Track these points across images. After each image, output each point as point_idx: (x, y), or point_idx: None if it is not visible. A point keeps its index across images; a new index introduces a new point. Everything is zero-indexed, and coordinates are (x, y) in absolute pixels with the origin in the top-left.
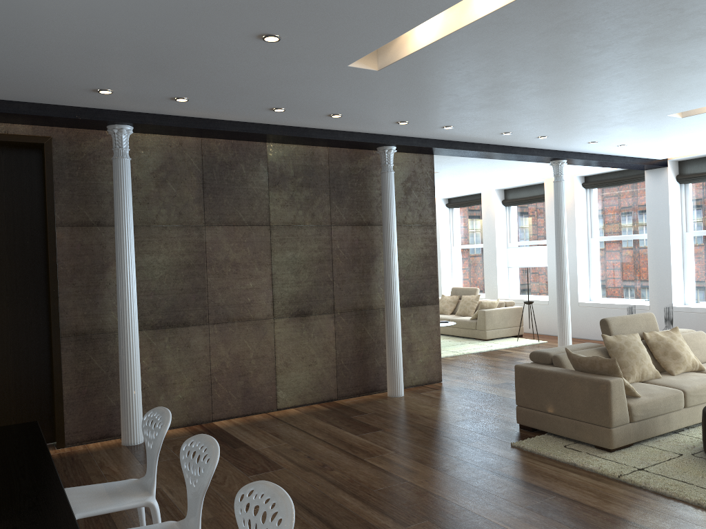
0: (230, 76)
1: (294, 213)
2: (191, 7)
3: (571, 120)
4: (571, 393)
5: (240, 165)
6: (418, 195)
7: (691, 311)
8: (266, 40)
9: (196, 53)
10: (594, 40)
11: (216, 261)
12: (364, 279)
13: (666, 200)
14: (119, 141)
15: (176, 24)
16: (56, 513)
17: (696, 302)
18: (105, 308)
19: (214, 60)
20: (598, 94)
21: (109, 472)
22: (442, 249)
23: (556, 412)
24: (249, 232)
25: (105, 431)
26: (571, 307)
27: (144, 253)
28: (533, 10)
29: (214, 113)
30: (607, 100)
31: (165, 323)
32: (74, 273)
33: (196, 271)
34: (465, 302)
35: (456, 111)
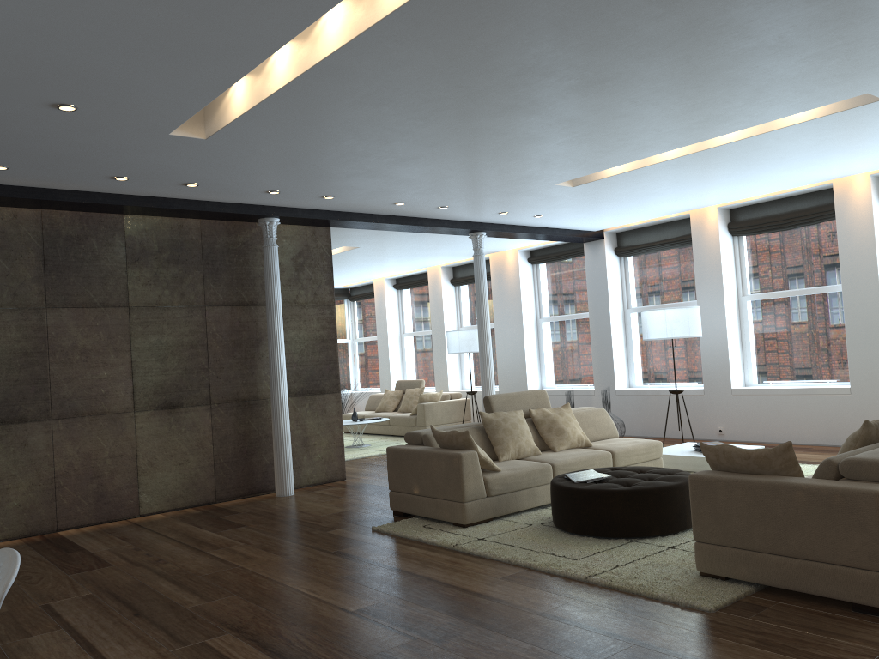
0: (44, 144)
1: (158, 293)
2: None
3: (458, 190)
4: (431, 471)
5: (91, 240)
6: (313, 272)
7: (632, 394)
8: (62, 110)
9: None
10: (409, 112)
11: (60, 347)
12: (247, 366)
13: (604, 275)
14: None
15: None
16: None
17: (640, 384)
18: None
19: (17, 128)
20: (462, 163)
21: None
22: (391, 337)
23: (420, 493)
24: (103, 314)
25: None
26: None
27: None
28: (323, 86)
29: (48, 182)
30: (477, 169)
31: None
32: None
33: (35, 359)
34: (408, 396)
35: (324, 180)
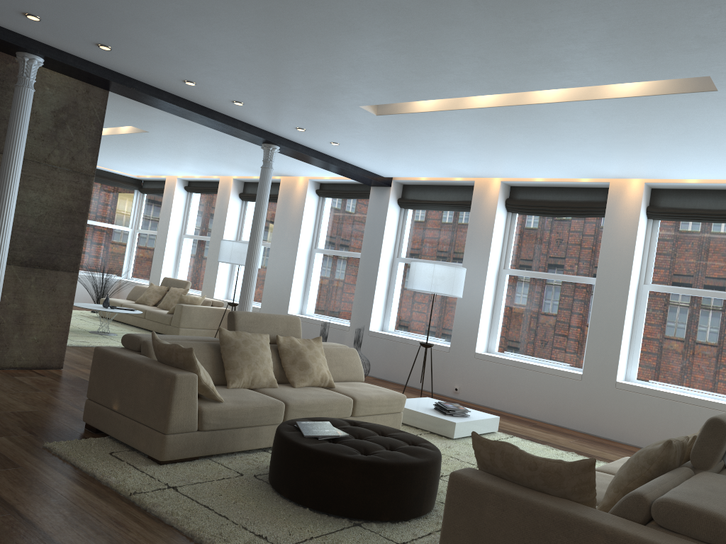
0: None
1: None
2: None
3: (256, 82)
4: (138, 387)
5: None
6: (76, 134)
7: (383, 338)
8: None
9: None
10: None
11: None
12: None
13: (383, 221)
14: None
15: None
16: None
17: (392, 330)
18: None
19: None
20: (263, 42)
21: None
22: (171, 235)
23: (120, 410)
24: None
25: None
26: None
27: None
28: None
29: None
30: (279, 56)
31: None
32: None
33: None
34: (170, 294)
35: (95, 16)
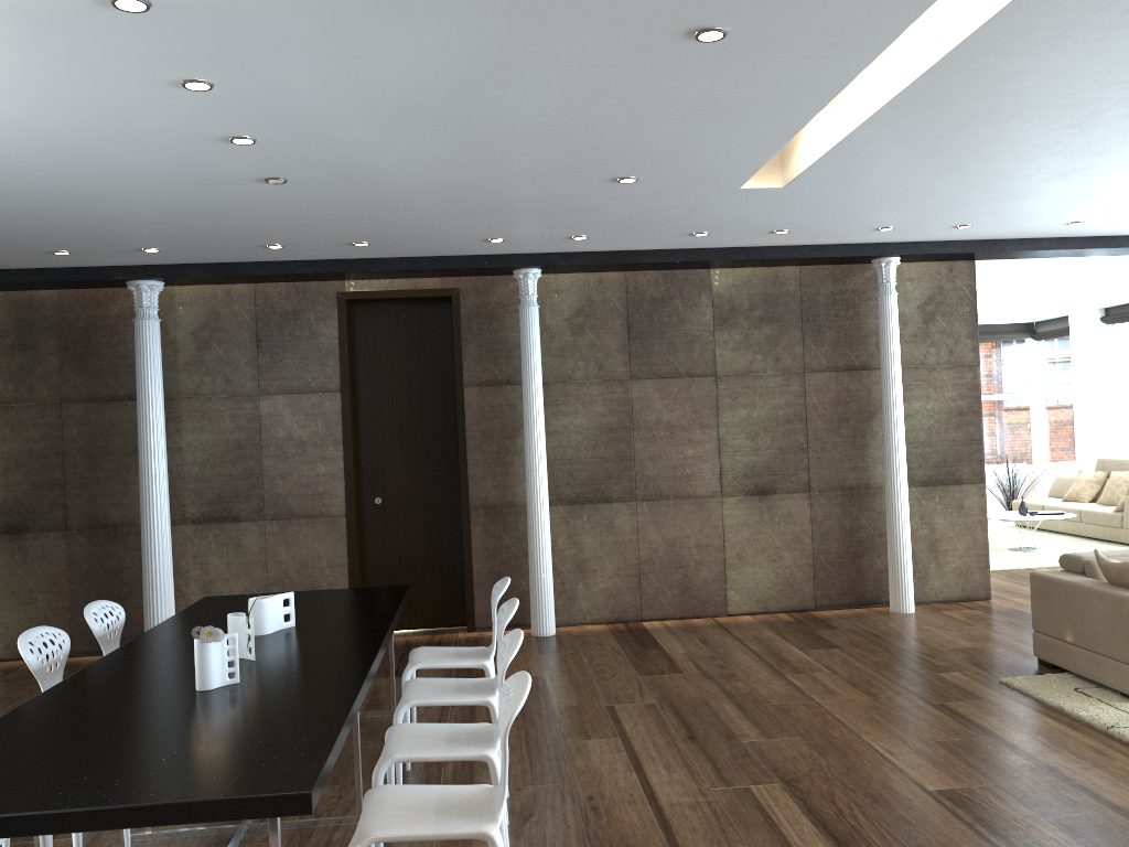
0: (614, 213)
1: (749, 359)
2: (527, 171)
3: None
4: (1090, 614)
5: (676, 301)
6: (948, 323)
7: None
8: (623, 182)
9: (561, 200)
10: (1048, 123)
11: (644, 423)
12: (856, 446)
13: None
14: (525, 287)
15: (523, 183)
16: (371, 640)
17: None
18: (516, 478)
19: (585, 203)
20: None
21: None
22: (1094, 393)
23: (1075, 642)
24: (688, 385)
25: (517, 619)
26: None
27: (558, 415)
28: (912, 115)
29: (627, 245)
30: None
31: (583, 497)
32: (483, 438)
33: (620, 436)
34: (1112, 482)
35: (950, 209)
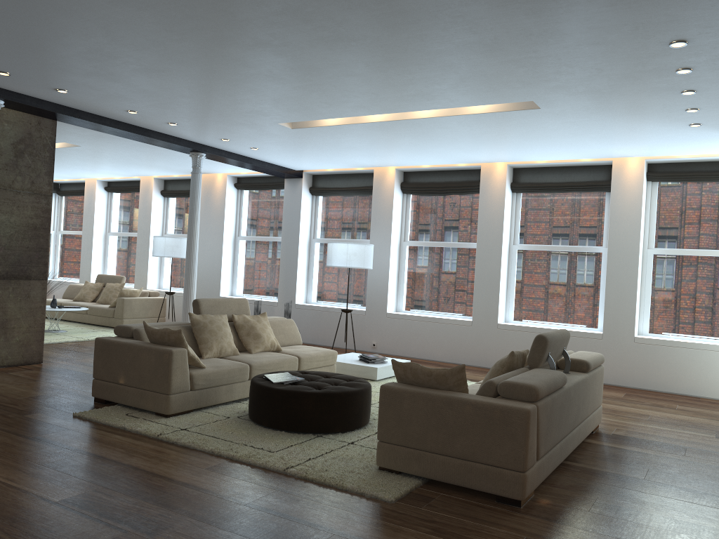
0: None
1: None
2: None
3: (192, 110)
4: (140, 363)
5: None
6: (33, 161)
7: (308, 308)
8: None
9: None
10: (168, 24)
11: None
12: None
13: (299, 208)
14: None
15: None
16: None
17: (315, 301)
18: None
19: None
20: (203, 86)
21: None
22: (96, 234)
23: (126, 383)
24: None
25: None
26: None
27: None
28: None
29: None
30: (215, 94)
31: None
32: None
33: None
34: (108, 289)
35: (62, 72)
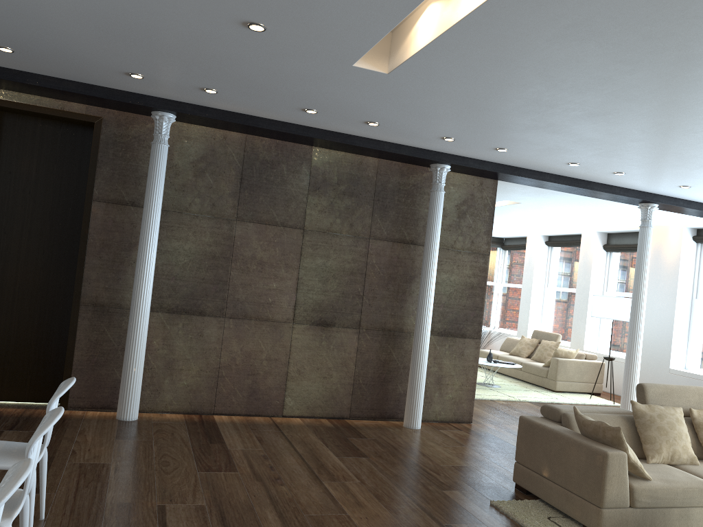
0: (242, 69)
1: (331, 221)
2: None
3: (643, 156)
4: (567, 459)
5: (282, 166)
6: (473, 221)
7: None
8: (252, 29)
9: (194, 39)
10: (617, 53)
11: (242, 256)
12: (398, 300)
13: None
14: (159, 127)
15: (157, 5)
16: None
17: None
18: (126, 284)
19: (217, 49)
20: (660, 125)
21: (82, 439)
22: (535, 288)
23: (550, 477)
24: (281, 233)
25: (107, 402)
26: (660, 372)
27: (172, 238)
28: (522, 9)
29: (250, 109)
30: (675, 133)
31: (181, 309)
32: (102, 246)
33: (220, 263)
34: (542, 347)
35: (501, 130)
